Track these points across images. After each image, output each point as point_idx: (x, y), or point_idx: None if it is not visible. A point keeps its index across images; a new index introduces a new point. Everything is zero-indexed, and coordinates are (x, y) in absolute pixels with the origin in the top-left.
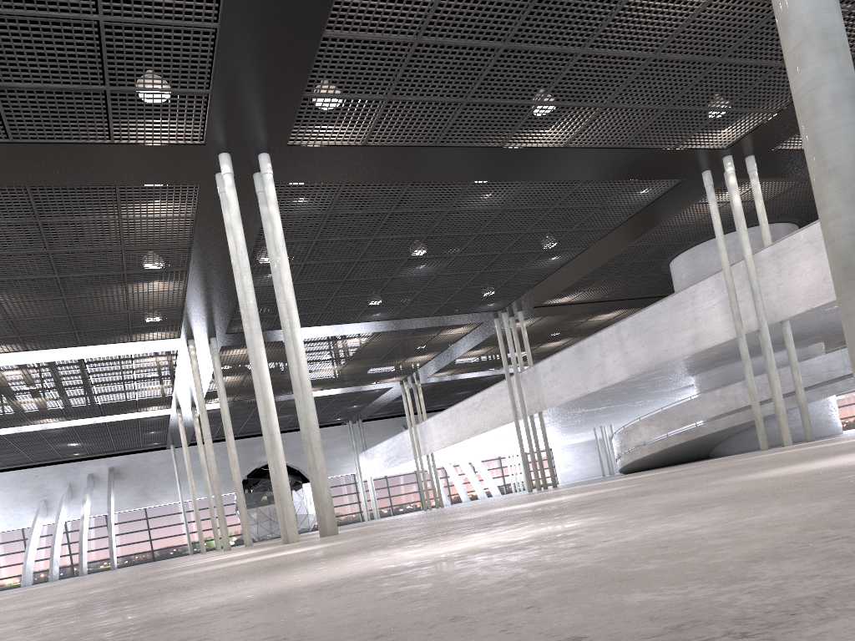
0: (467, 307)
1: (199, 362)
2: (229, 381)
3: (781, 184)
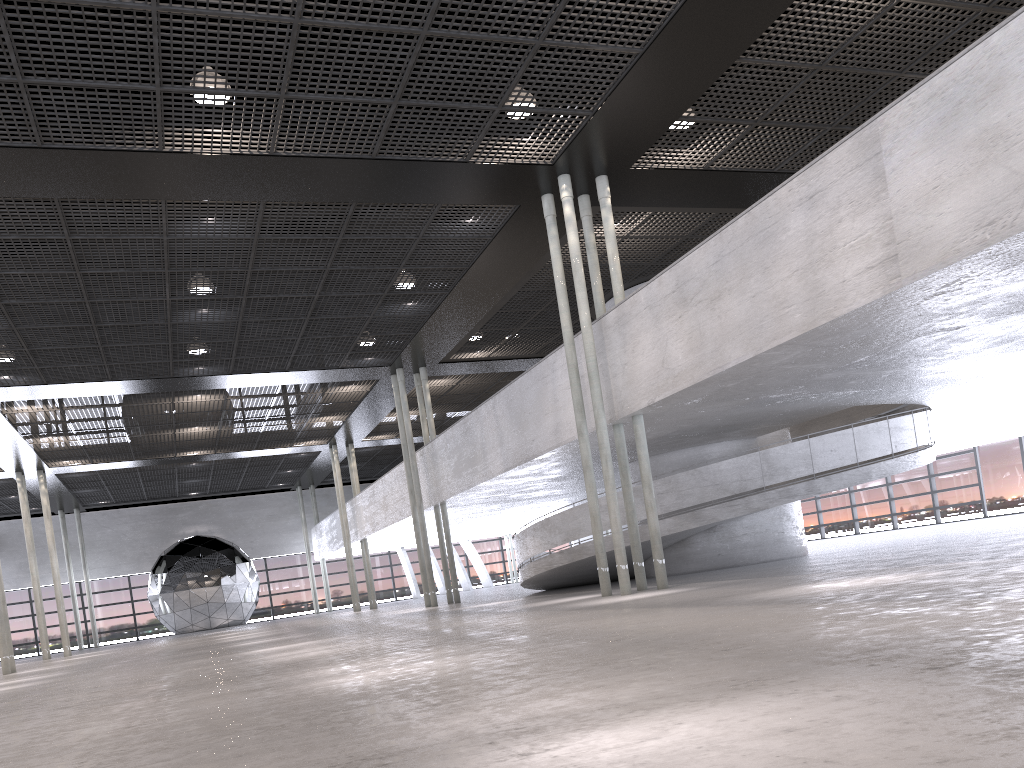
0: (336, 361)
1: None
2: (58, 441)
3: (688, 216)
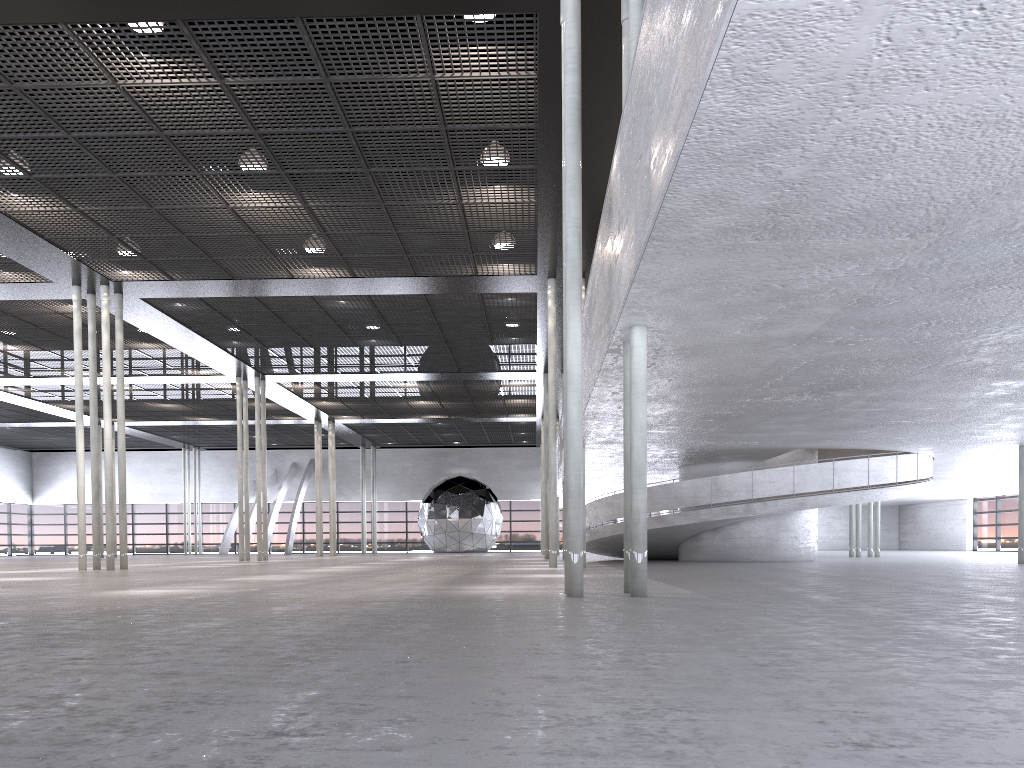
0: (491, 367)
1: (274, 391)
2: (331, 404)
3: None
